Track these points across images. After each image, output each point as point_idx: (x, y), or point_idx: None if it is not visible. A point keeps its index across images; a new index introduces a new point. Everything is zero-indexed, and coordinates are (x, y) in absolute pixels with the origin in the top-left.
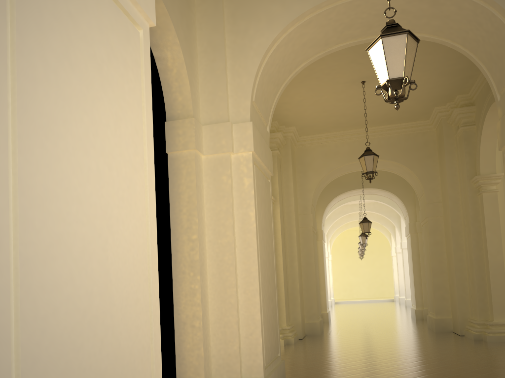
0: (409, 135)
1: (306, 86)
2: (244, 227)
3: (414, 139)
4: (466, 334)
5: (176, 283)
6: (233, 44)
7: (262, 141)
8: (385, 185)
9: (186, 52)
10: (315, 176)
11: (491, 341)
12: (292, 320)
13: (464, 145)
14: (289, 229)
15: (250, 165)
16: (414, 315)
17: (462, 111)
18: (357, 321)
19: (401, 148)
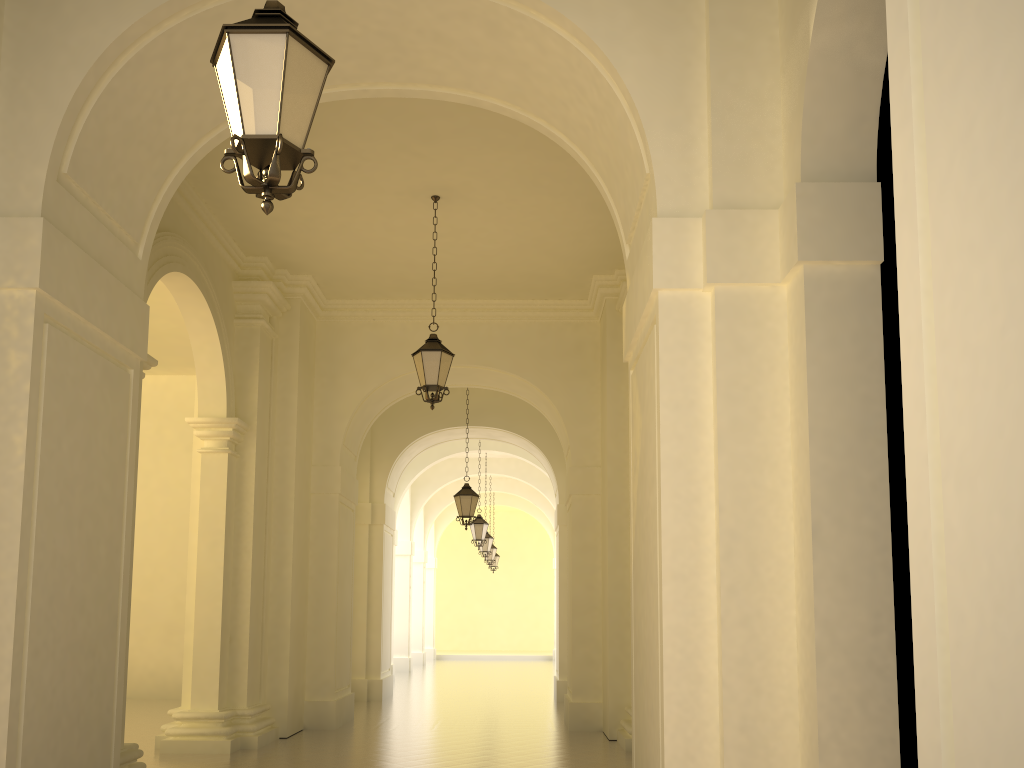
0: (549, 325)
1: (314, 188)
2: None
3: (557, 334)
4: (618, 737)
5: None
6: (20, 30)
7: (98, 272)
8: (519, 425)
9: None
10: (355, 388)
11: None
12: (268, 695)
13: None
14: (281, 494)
15: (28, 322)
16: (556, 691)
17: None
18: (443, 699)
19: (531, 350)
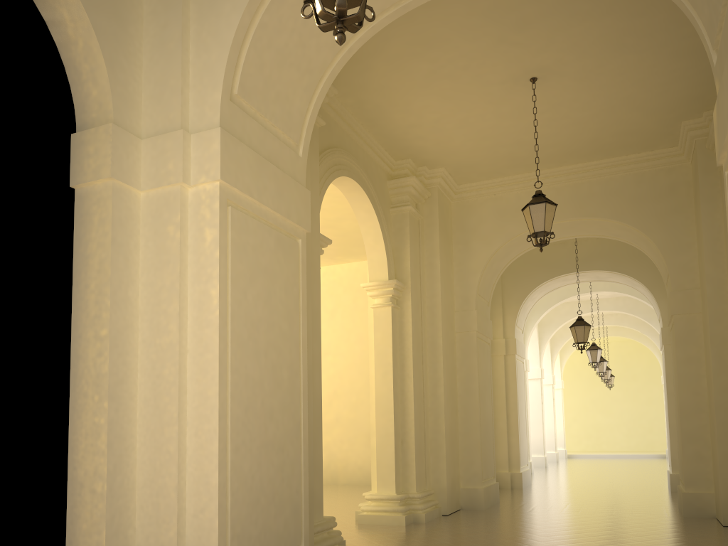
0: (642, 174)
1: (436, 94)
2: (202, 316)
3: (651, 180)
4: None
5: (74, 413)
6: None
7: (267, 167)
8: (622, 265)
9: (99, 10)
10: (483, 249)
11: None
12: (432, 483)
13: None
14: (432, 334)
15: (215, 206)
16: (669, 483)
17: None
18: (571, 488)
19: (628, 197)
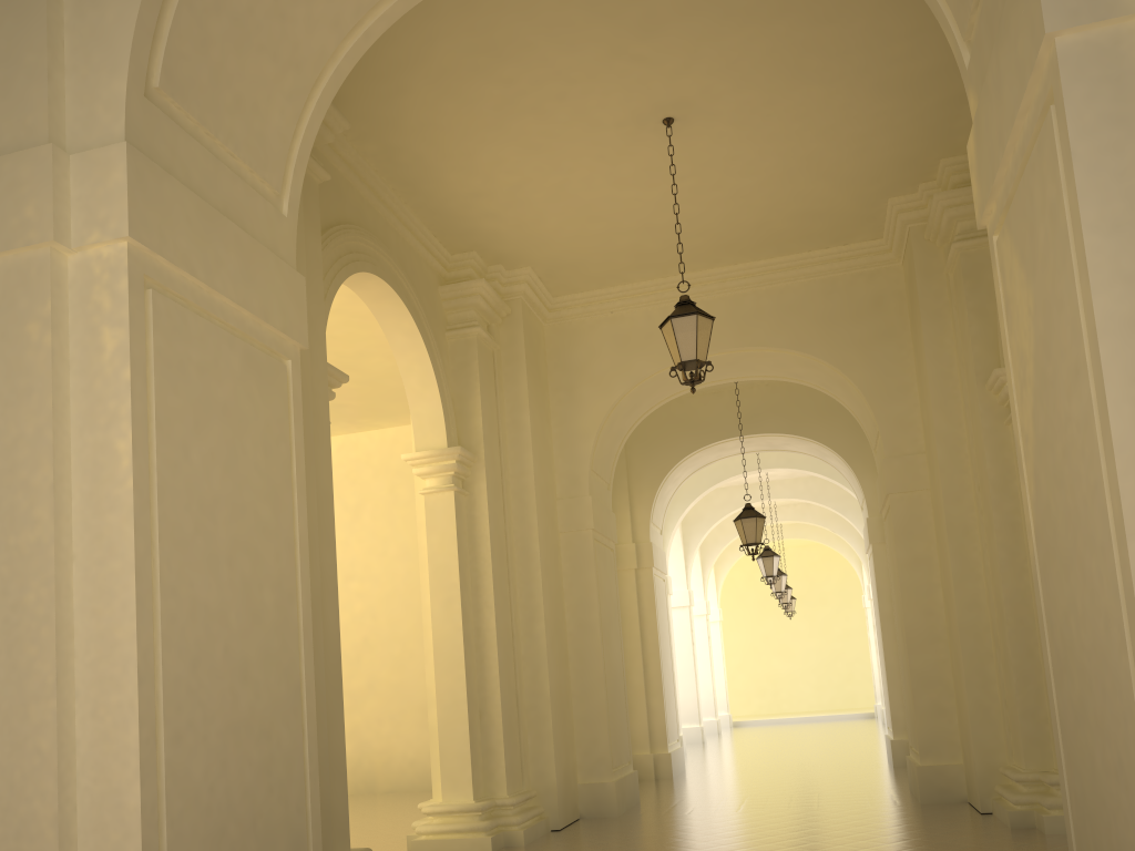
0: (833, 281)
1: (515, 140)
2: (100, 491)
3: (846, 290)
4: (995, 810)
5: None
6: None
7: (222, 225)
8: (806, 425)
9: None
10: (598, 399)
11: (1058, 832)
12: (533, 779)
13: (966, 292)
14: (523, 536)
15: (121, 286)
16: (891, 754)
17: (956, 200)
18: (747, 772)
19: (814, 316)
